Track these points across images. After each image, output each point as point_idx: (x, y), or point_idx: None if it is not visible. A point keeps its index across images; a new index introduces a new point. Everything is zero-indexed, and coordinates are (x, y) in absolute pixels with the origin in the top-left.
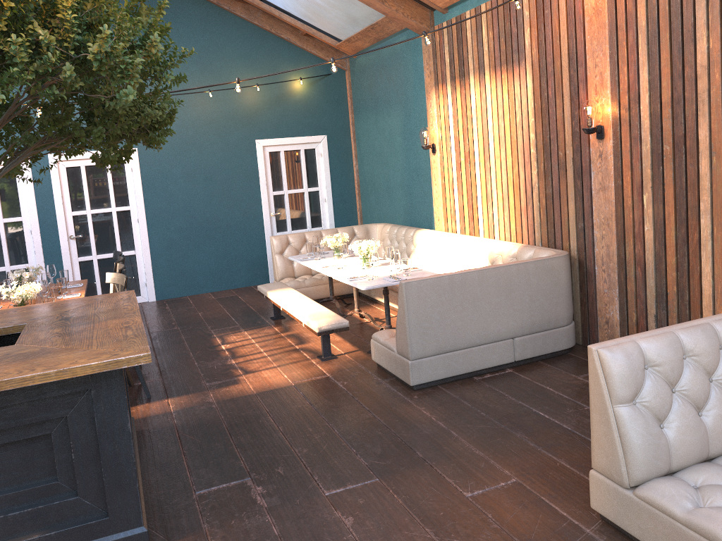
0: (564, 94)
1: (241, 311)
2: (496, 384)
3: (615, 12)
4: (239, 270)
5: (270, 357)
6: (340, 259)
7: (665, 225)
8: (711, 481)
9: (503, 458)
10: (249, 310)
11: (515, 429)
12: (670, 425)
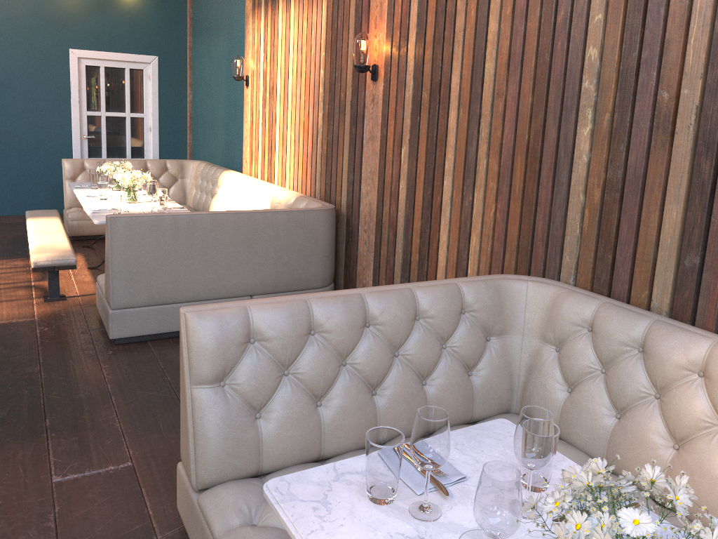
0: (350, 26)
1: (11, 239)
2: None
3: None
4: (37, 195)
5: None
6: (103, 189)
7: (416, 185)
8: None
9: (141, 435)
10: (22, 238)
11: None
12: (268, 415)
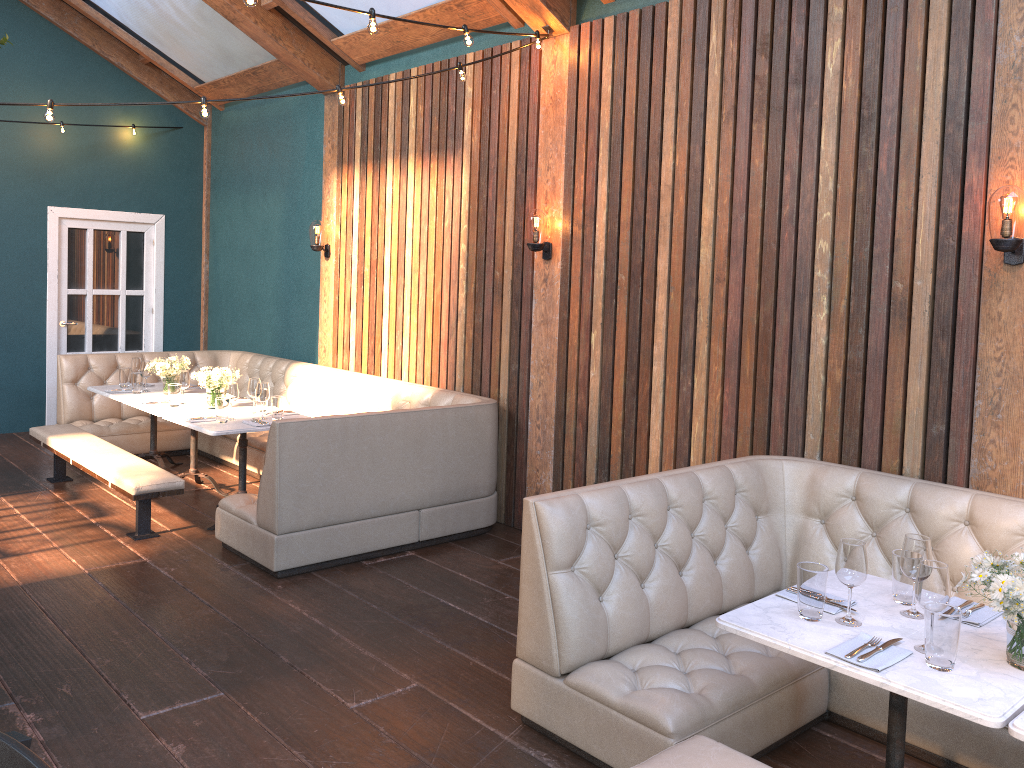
0: (508, 199)
1: None
2: (392, 570)
3: (576, 107)
4: None
5: (47, 534)
6: (176, 392)
7: (614, 371)
8: (650, 662)
9: (401, 660)
10: (10, 467)
11: (417, 624)
12: (610, 597)
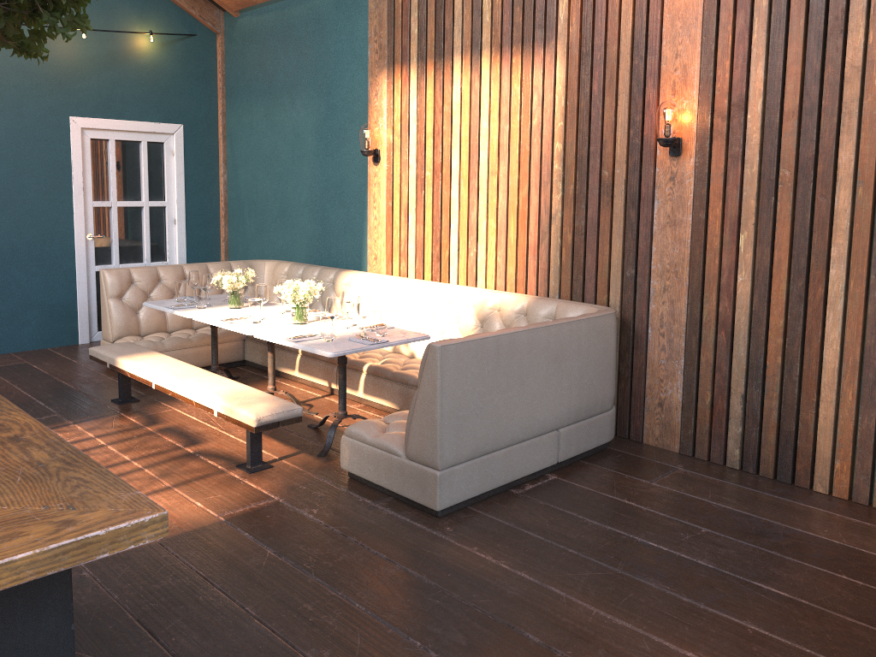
0: (620, 91)
1: (50, 390)
2: (551, 499)
3: None
4: (28, 323)
5: (150, 470)
6: (258, 308)
7: (773, 276)
8: None
9: (667, 630)
10: (65, 387)
11: (639, 574)
12: None
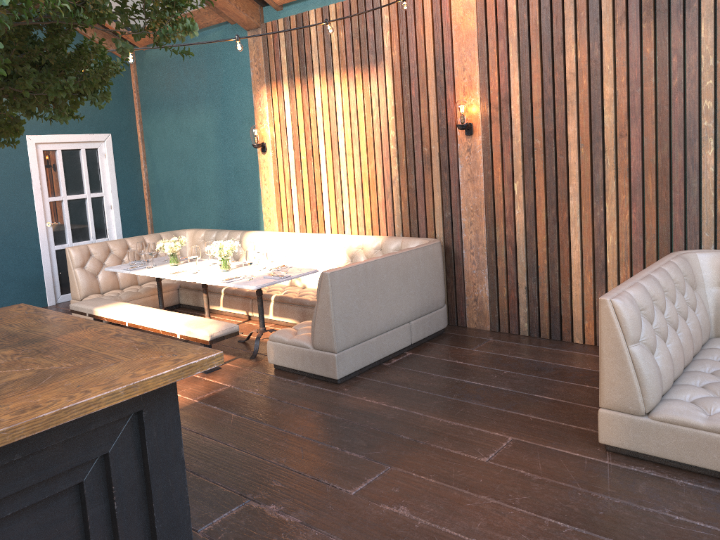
0: (429, 94)
1: None
2: (409, 366)
3: (485, 22)
4: (8, 294)
5: None
6: (195, 263)
7: (536, 208)
8: (696, 396)
9: (483, 424)
10: None
11: (466, 399)
12: (657, 357)
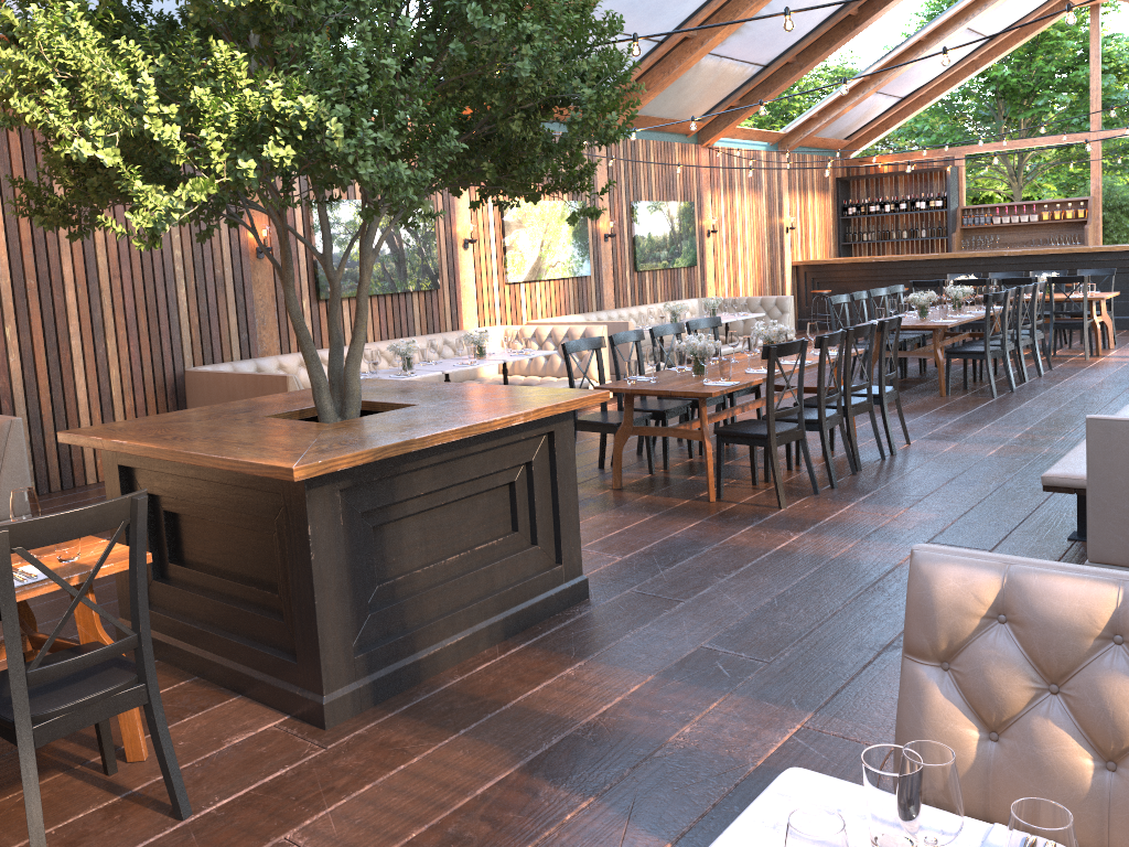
0: None
1: None
2: None
3: None
4: None
5: None
6: None
7: (36, 352)
8: None
9: None
10: None
11: None
12: None
